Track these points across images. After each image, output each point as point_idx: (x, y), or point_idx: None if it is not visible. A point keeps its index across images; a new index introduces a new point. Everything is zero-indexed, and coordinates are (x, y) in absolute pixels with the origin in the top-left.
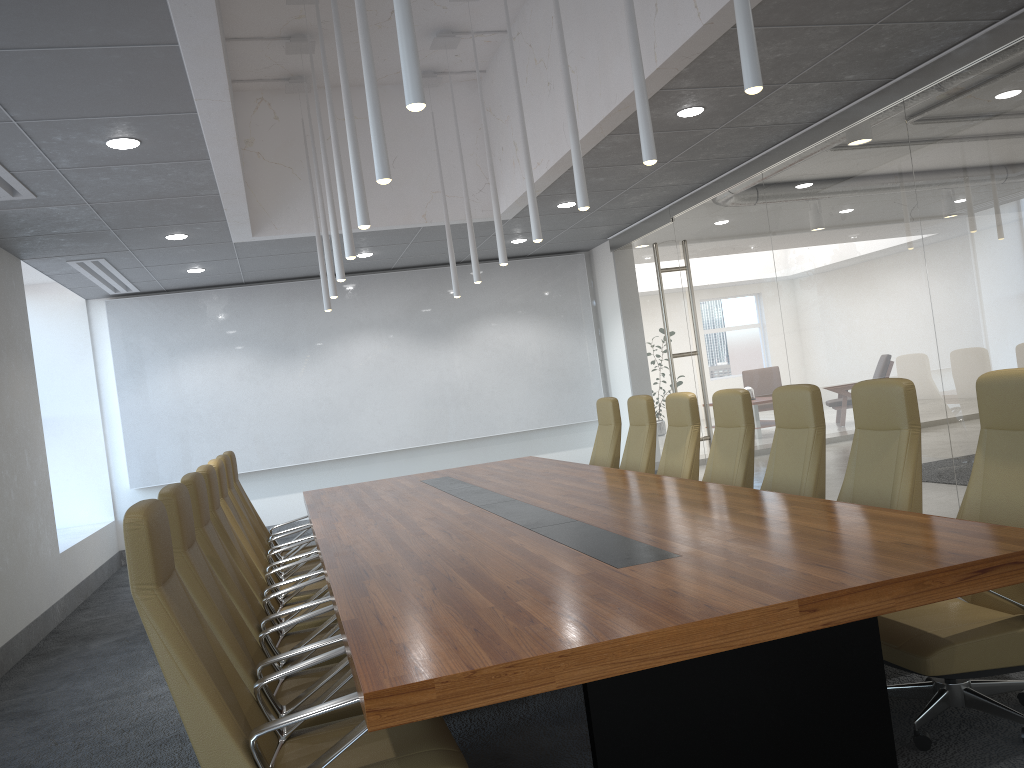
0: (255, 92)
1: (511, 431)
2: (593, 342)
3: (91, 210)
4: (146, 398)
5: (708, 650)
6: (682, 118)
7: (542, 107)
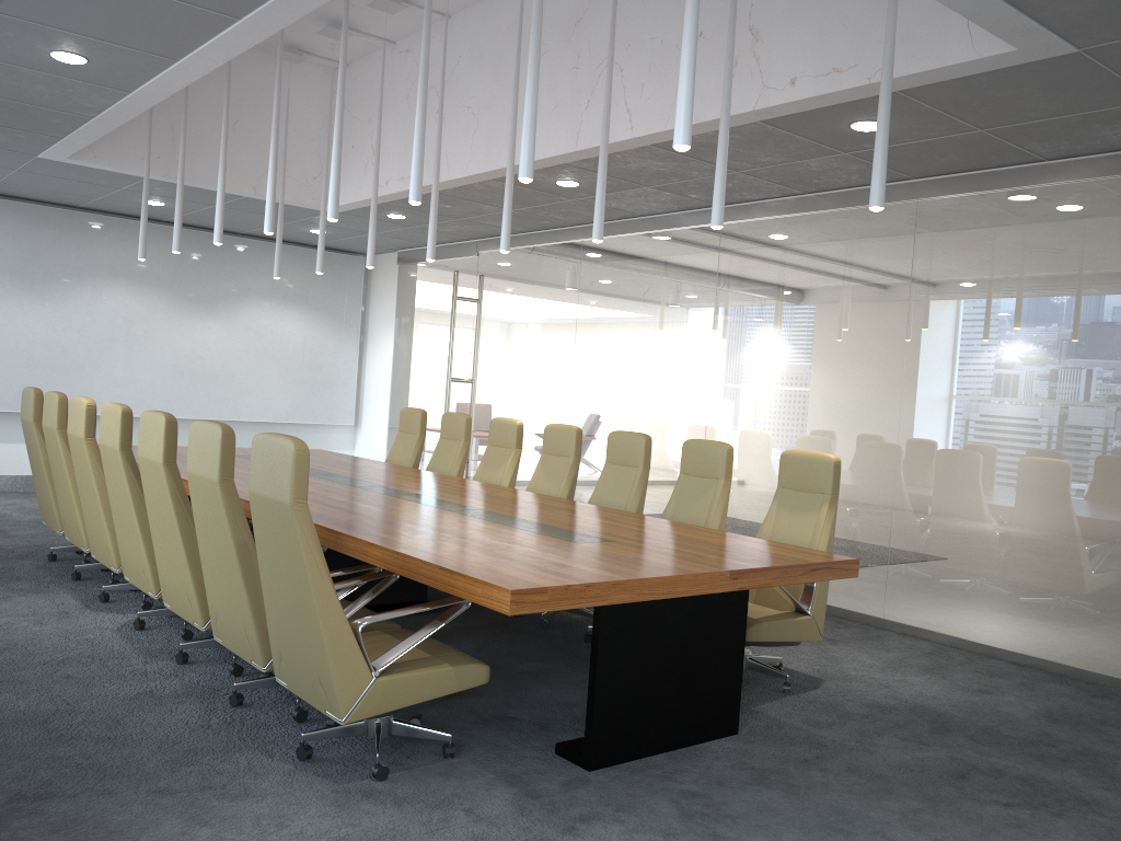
0: None
1: (257, 420)
2: (356, 347)
3: None
4: None
5: (683, 594)
6: (557, 185)
7: None
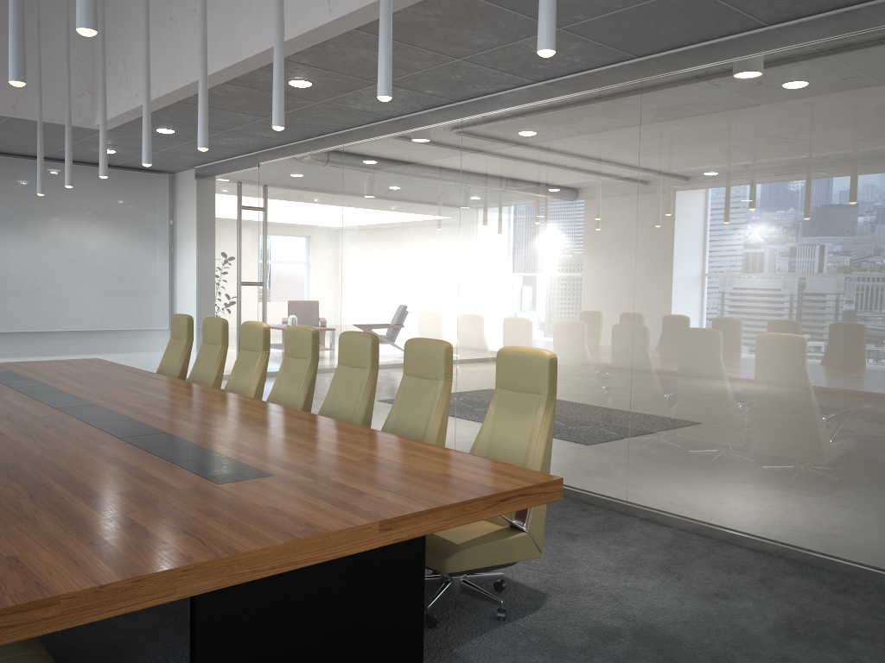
0: None
1: (72, 329)
2: (166, 257)
3: None
4: None
5: (307, 562)
6: (292, 86)
7: (161, 38)
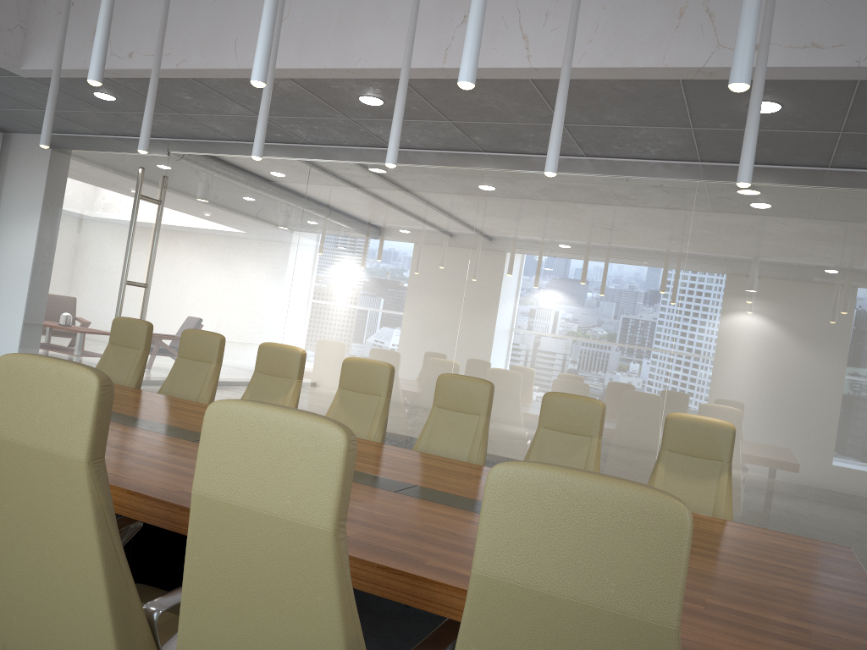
0: None
1: None
2: None
3: None
4: None
5: None
6: (354, 100)
7: (197, 4)
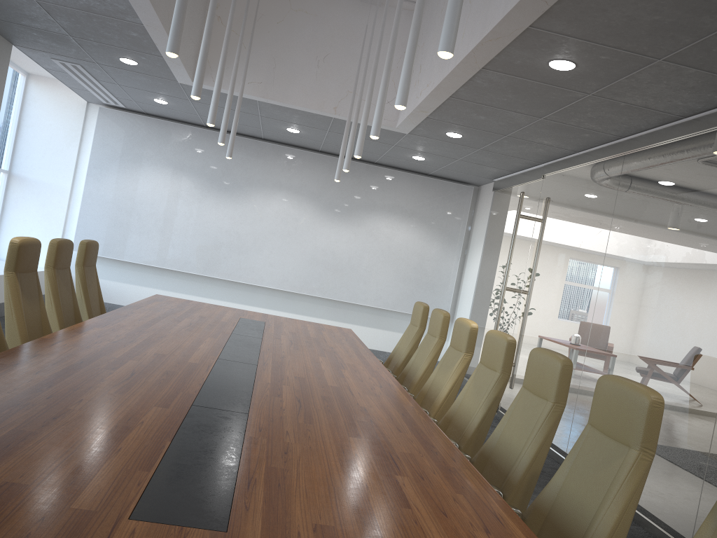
0: None
1: (369, 305)
2: (457, 258)
3: (41, 8)
4: (105, 188)
5: None
6: (554, 71)
7: None
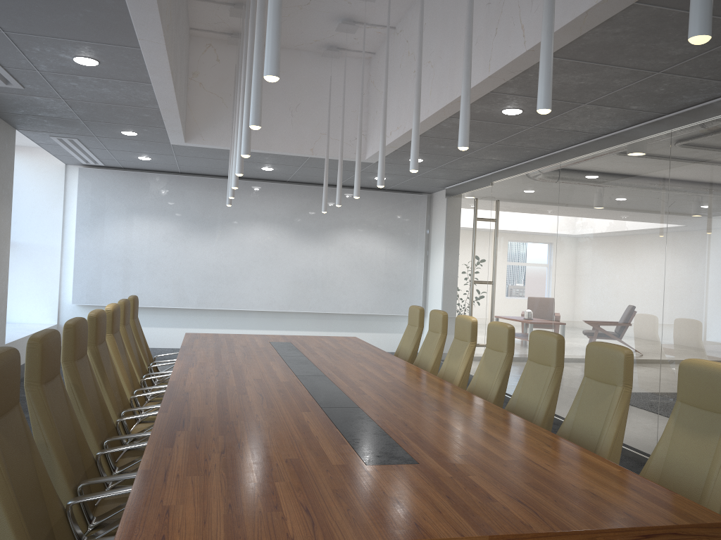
0: (206, 39)
1: (351, 312)
2: (421, 259)
3: (65, 104)
4: (95, 242)
5: None
6: (505, 115)
7: (407, 87)
